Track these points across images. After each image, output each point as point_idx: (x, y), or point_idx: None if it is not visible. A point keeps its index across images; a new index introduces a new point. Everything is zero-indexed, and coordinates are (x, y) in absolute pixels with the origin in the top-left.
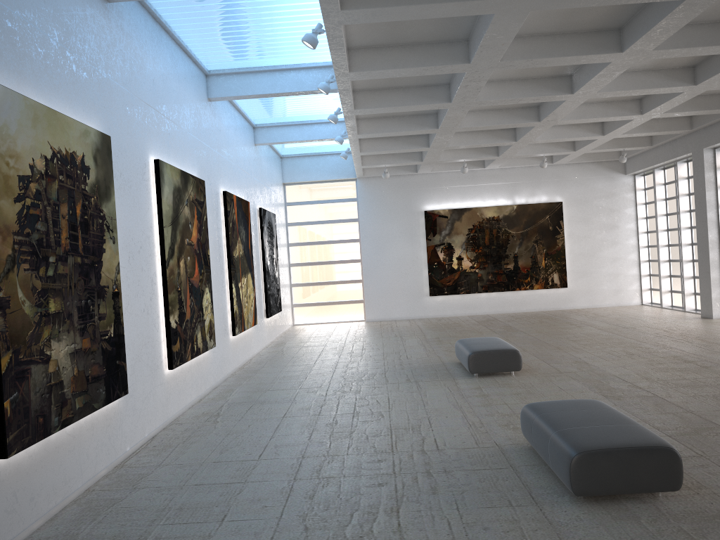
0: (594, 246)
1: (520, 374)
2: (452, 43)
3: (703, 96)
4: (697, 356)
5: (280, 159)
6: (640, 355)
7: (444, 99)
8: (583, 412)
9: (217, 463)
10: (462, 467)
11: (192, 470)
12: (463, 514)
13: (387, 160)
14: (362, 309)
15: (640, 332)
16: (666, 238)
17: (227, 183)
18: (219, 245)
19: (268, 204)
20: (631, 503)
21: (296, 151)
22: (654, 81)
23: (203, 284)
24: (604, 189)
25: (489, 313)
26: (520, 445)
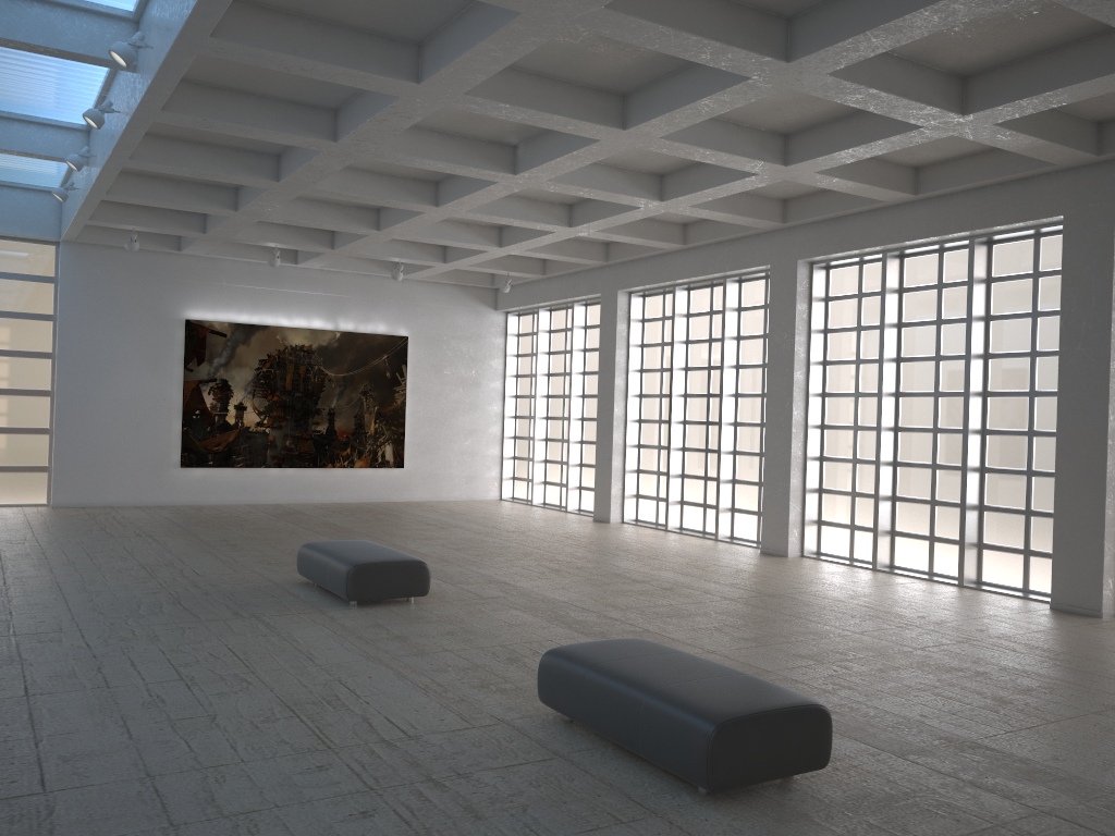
0: (446, 409)
1: (425, 601)
2: (395, 42)
3: (642, 220)
4: (642, 573)
5: None
6: (570, 572)
7: (326, 134)
8: (656, 658)
9: None
10: (480, 764)
11: None
12: None
13: (141, 219)
14: (45, 483)
15: (536, 538)
16: (546, 408)
17: None
18: None
19: None
20: (776, 793)
21: None
22: (617, 183)
23: None
24: (466, 327)
25: (281, 501)
26: (537, 718)
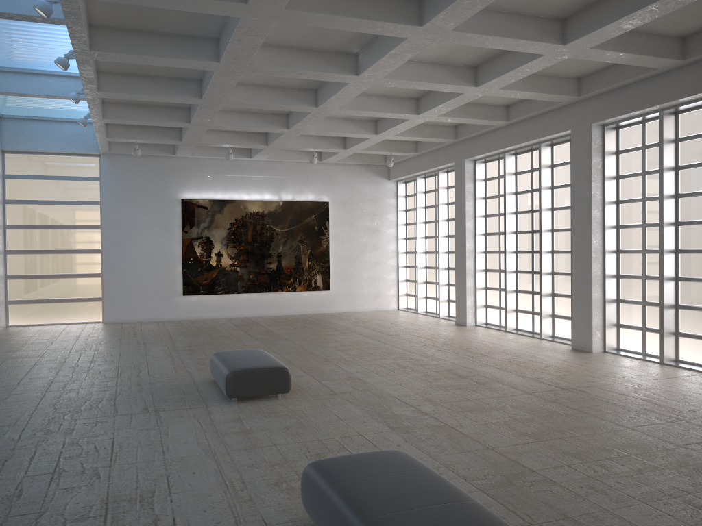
0: (357, 249)
1: (289, 396)
2: None
3: (473, 105)
4: (469, 369)
5: None
6: (414, 368)
7: (211, 57)
8: (392, 478)
9: None
10: None
11: None
12: None
13: (139, 135)
14: (100, 308)
15: (405, 340)
16: (424, 245)
17: None
18: None
19: None
20: None
21: (21, 112)
22: (439, 75)
23: None
24: (369, 193)
25: (249, 315)
26: (299, 522)
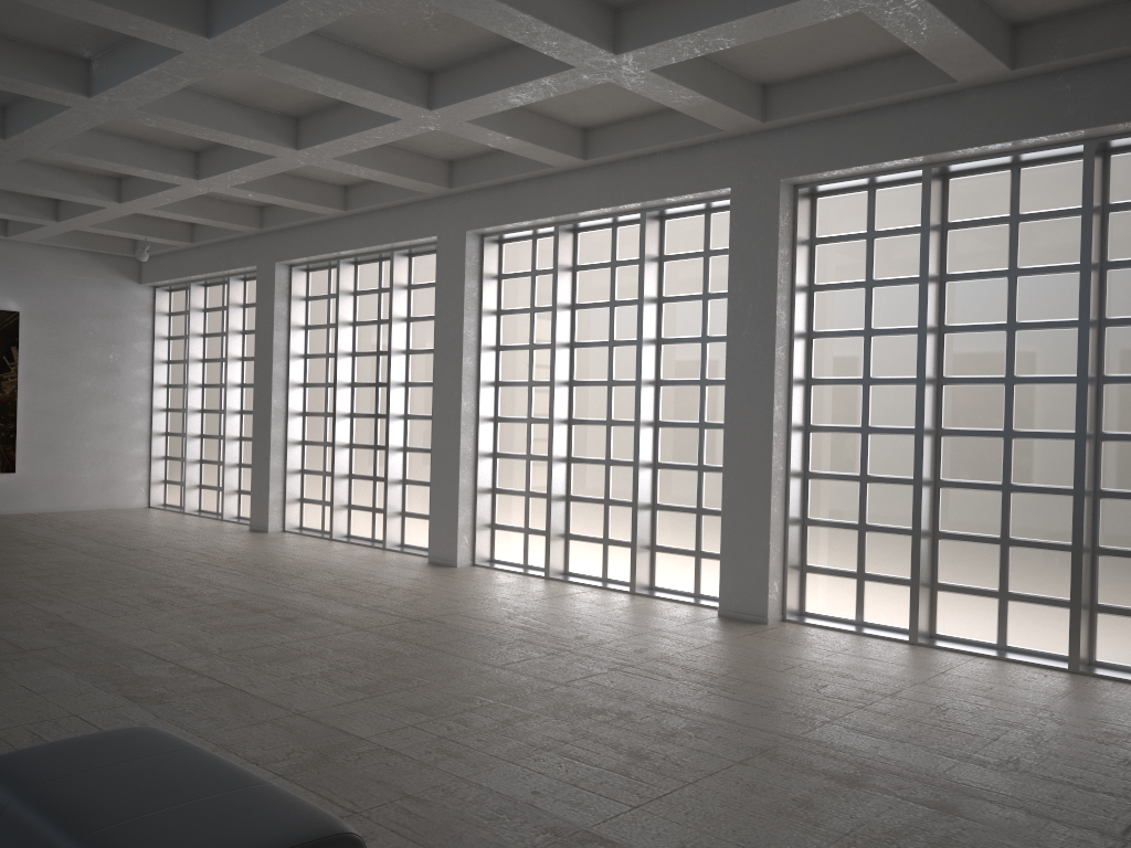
0: (74, 401)
1: None
2: None
3: (292, 177)
4: (270, 599)
5: None
6: (175, 602)
7: None
8: (134, 768)
9: None
10: None
11: None
12: None
13: None
14: None
15: (161, 557)
16: (201, 399)
17: None
18: None
19: None
20: None
21: None
22: (237, 122)
23: None
24: (101, 302)
25: None
26: None
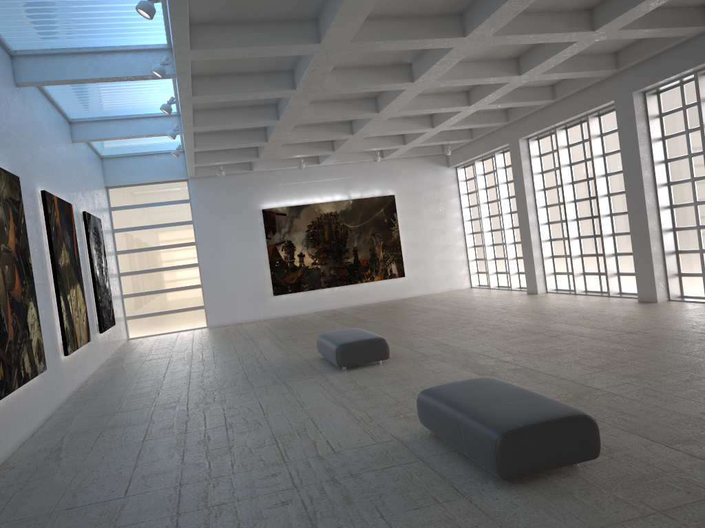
0: (426, 236)
1: (388, 362)
2: (300, 22)
3: (520, 89)
4: (542, 327)
5: (100, 160)
6: (492, 332)
7: (288, 86)
8: (485, 391)
9: (72, 510)
10: (368, 467)
11: (39, 524)
12: (390, 522)
13: (222, 157)
14: (204, 315)
15: (481, 311)
16: (489, 224)
17: (45, 182)
18: (40, 252)
19: (92, 208)
20: (556, 478)
21: (119, 151)
22: (485, 71)
23: (26, 297)
24: (431, 181)
25: (334, 307)
26: (419, 434)
